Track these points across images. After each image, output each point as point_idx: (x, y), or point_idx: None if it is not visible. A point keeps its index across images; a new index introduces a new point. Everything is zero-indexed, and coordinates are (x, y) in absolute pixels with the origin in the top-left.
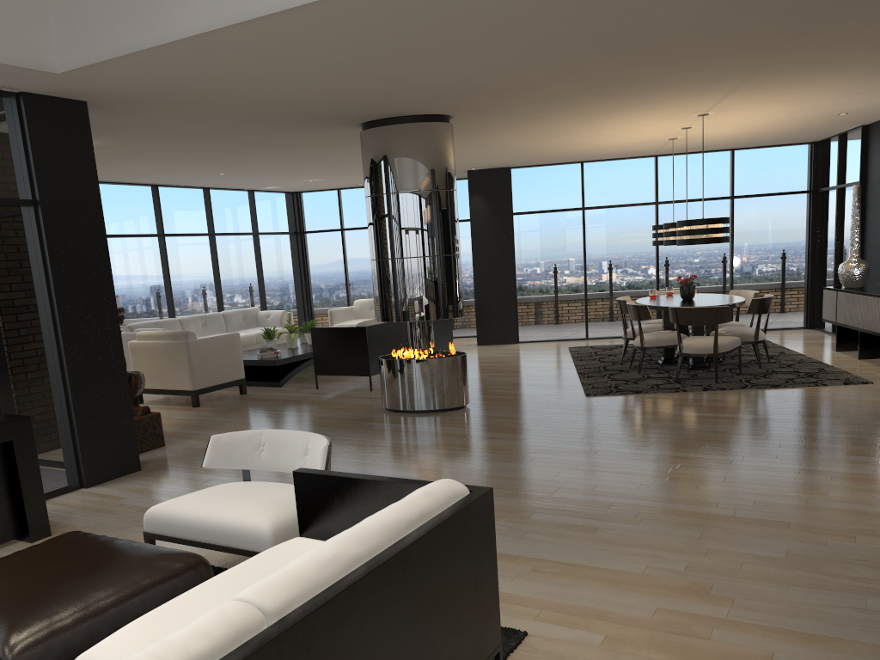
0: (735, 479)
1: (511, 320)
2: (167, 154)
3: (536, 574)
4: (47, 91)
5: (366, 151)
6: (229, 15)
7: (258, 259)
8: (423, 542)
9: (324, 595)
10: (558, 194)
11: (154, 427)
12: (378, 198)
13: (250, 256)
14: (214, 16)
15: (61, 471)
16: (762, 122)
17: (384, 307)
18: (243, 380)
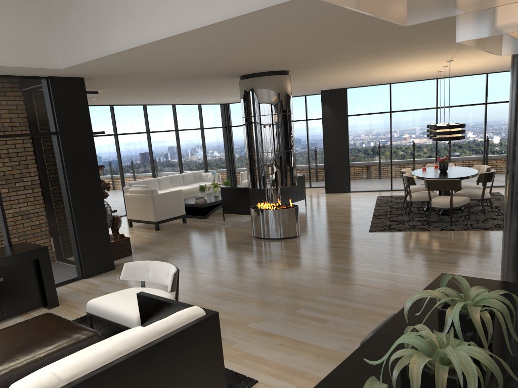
0: None
1: (345, 178)
2: (141, 93)
3: (281, 346)
4: (61, 75)
5: (241, 92)
6: (133, 42)
7: (203, 143)
8: (163, 343)
9: (94, 372)
10: (375, 103)
11: (126, 245)
12: (248, 119)
13: (199, 141)
14: (127, 42)
15: (73, 270)
16: (495, 61)
17: (251, 180)
18: (184, 215)
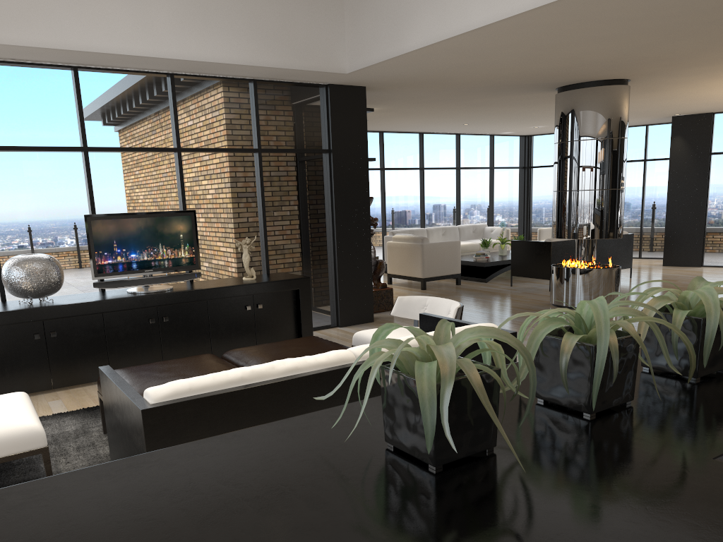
0: None
1: (697, 246)
2: (423, 113)
3: None
4: (342, 82)
5: (557, 109)
6: (438, 35)
7: (491, 187)
8: None
9: None
10: None
11: (387, 297)
12: (562, 145)
13: (485, 185)
14: (430, 36)
15: (327, 315)
16: None
17: (558, 227)
18: (459, 274)
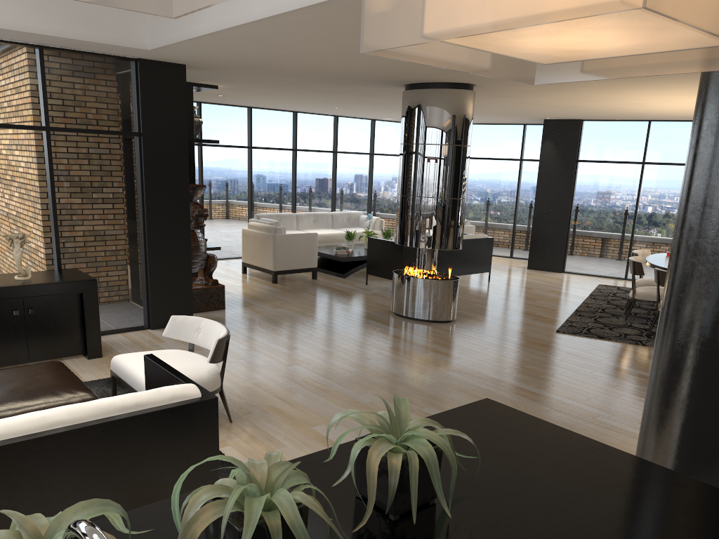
0: (579, 432)
1: (560, 252)
2: (279, 95)
3: None
4: (154, 58)
5: (403, 108)
6: (224, 22)
7: (370, 174)
8: (121, 422)
9: (13, 439)
10: (622, 148)
11: (218, 295)
12: (406, 147)
13: (364, 171)
14: (218, 21)
15: (137, 315)
16: None
17: (399, 232)
18: (315, 268)
